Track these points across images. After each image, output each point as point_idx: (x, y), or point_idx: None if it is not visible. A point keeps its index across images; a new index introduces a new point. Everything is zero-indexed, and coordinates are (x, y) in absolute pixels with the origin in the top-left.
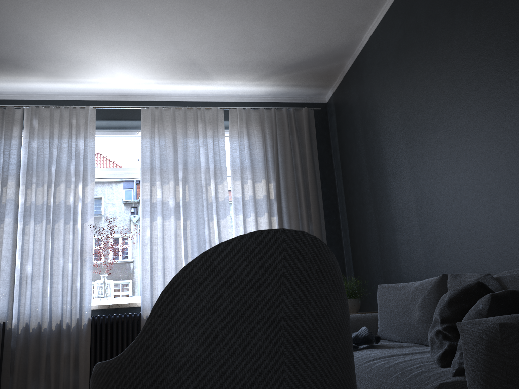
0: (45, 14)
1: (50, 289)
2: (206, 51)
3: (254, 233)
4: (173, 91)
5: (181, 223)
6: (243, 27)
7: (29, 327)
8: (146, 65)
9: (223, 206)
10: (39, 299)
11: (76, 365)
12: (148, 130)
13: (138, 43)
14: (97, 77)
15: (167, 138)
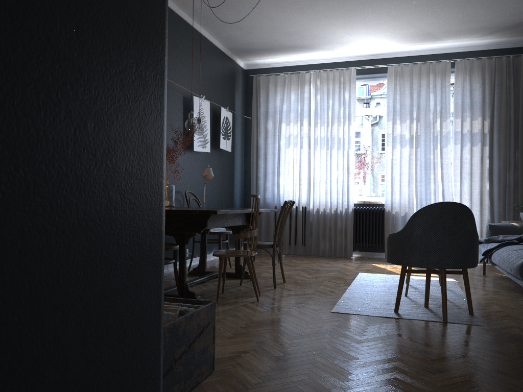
0: (332, 25)
1: (330, 190)
2: (438, 27)
3: (439, 202)
4: (411, 49)
5: (413, 150)
6: (467, 12)
7: (319, 211)
8: (393, 38)
9: (445, 138)
10: (324, 195)
11: (345, 235)
12: (392, 82)
13: (388, 29)
14: (358, 48)
15: (405, 88)
